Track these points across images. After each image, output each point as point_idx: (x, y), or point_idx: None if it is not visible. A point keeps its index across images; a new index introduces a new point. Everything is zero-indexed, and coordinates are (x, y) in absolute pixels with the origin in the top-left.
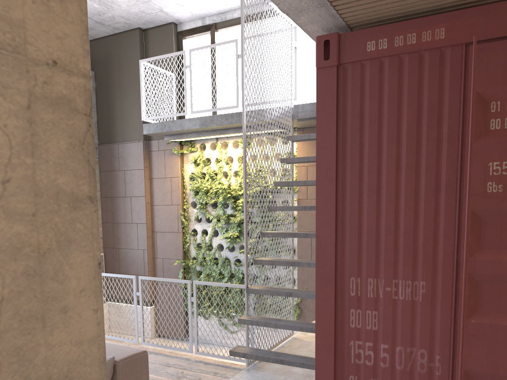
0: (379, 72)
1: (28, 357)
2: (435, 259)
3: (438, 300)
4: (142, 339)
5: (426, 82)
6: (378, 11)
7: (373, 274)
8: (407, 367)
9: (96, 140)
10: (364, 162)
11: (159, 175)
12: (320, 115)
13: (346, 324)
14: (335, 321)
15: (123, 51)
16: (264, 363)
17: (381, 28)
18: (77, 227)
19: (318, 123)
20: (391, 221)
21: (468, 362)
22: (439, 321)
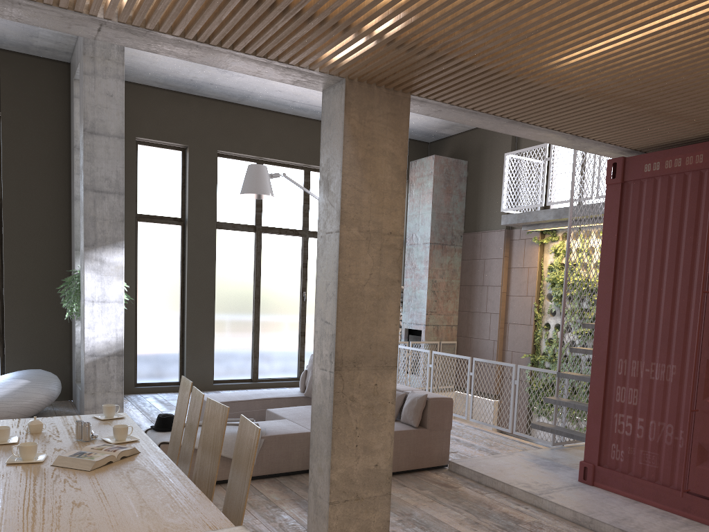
0: (653, 189)
1: (371, 334)
2: (685, 346)
3: (685, 382)
4: (470, 415)
5: (688, 197)
6: (651, 141)
7: (636, 357)
8: (657, 439)
9: (461, 228)
10: (637, 262)
11: (517, 265)
12: (606, 222)
13: (613, 398)
14: (605, 396)
15: (496, 140)
16: (571, 448)
17: (656, 154)
18: (392, 291)
19: (603, 229)
20: (653, 312)
21: (702, 436)
22: (684, 400)
